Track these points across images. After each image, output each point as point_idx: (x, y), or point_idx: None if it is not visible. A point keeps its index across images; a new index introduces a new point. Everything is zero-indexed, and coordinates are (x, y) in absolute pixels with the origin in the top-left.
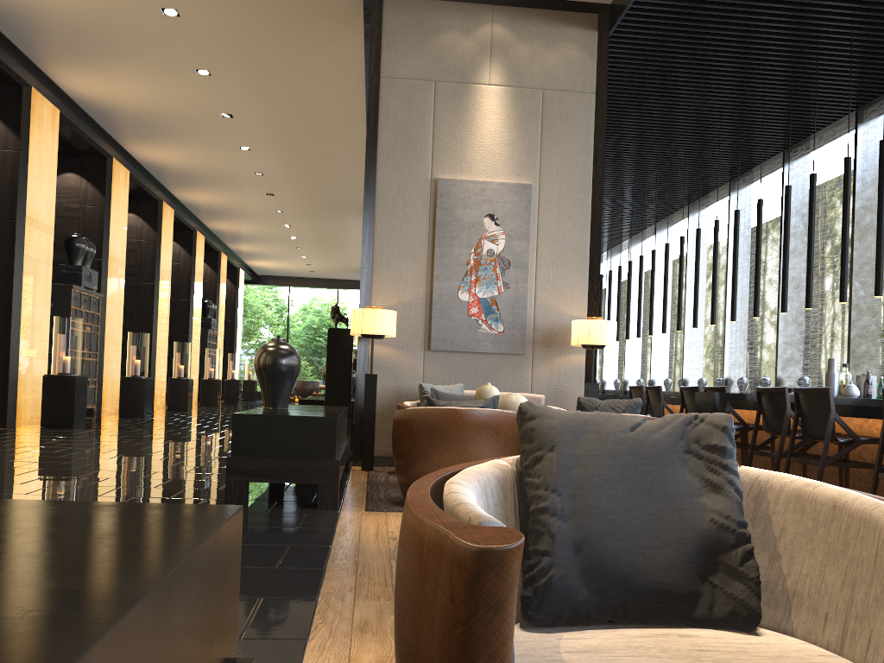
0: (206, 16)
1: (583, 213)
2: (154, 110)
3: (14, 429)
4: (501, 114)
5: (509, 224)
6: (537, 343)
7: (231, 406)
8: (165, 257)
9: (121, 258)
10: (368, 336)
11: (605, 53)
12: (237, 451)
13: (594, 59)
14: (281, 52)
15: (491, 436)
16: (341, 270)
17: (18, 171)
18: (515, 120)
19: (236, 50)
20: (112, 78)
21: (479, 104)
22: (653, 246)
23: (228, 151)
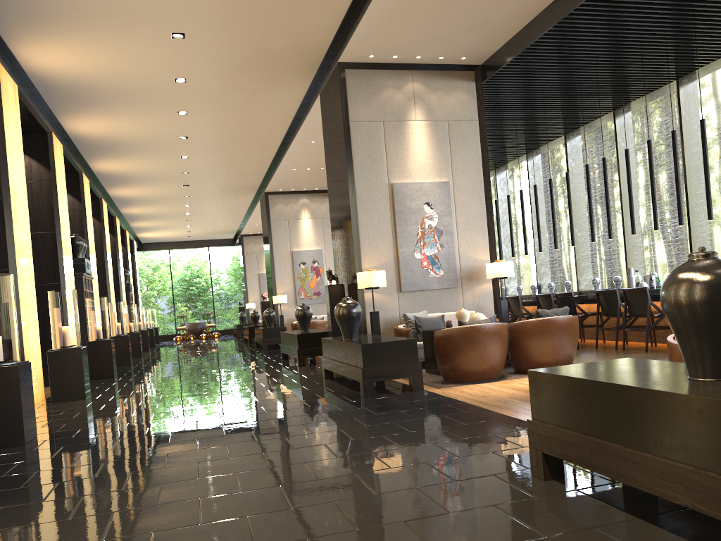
0: (205, 81)
1: (480, 196)
2: (130, 138)
3: None
4: (425, 139)
5: (439, 207)
6: (463, 279)
7: (157, 349)
8: (107, 241)
9: (93, 247)
10: (371, 288)
11: (481, 96)
12: (366, 365)
13: (475, 100)
14: (246, 98)
15: (498, 337)
16: (213, 233)
17: (52, 195)
18: (434, 142)
19: (214, 99)
20: (110, 121)
21: (411, 133)
22: None
23: (170, 160)
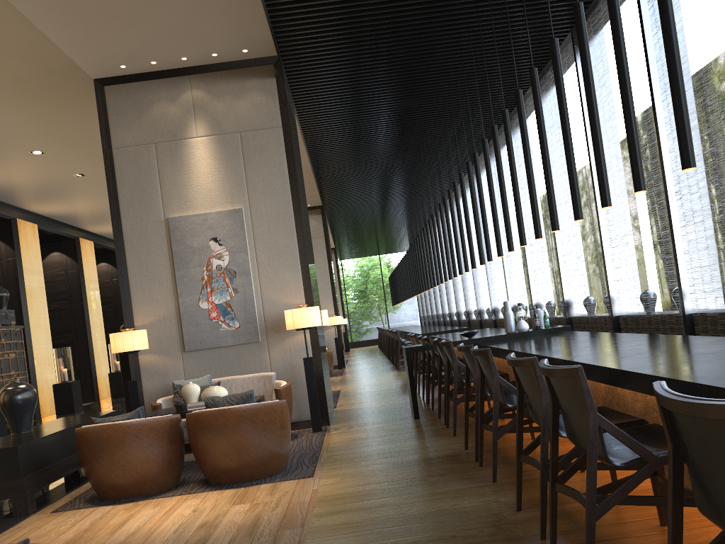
0: (6, 119)
1: (288, 222)
2: (24, 182)
3: None
4: (210, 158)
5: (230, 242)
6: (269, 330)
7: None
8: (90, 280)
9: (40, 292)
10: (124, 352)
11: (284, 94)
12: None
13: (276, 100)
14: (81, 129)
15: (134, 441)
16: None
17: None
18: (222, 160)
19: (47, 134)
20: None
21: (192, 153)
22: (432, 211)
23: (102, 196)
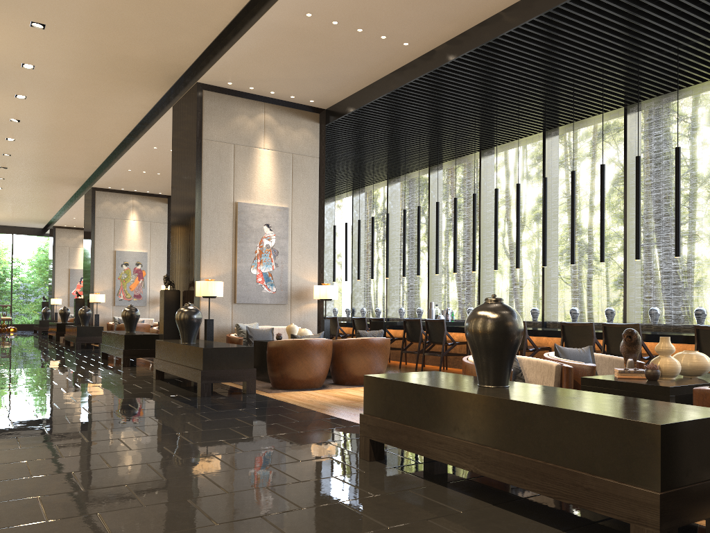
0: (55, 72)
1: (314, 224)
2: None
3: None
4: (270, 166)
5: (277, 229)
6: (293, 297)
7: None
8: None
9: None
10: (208, 297)
11: (324, 136)
12: (206, 367)
13: (318, 139)
14: (95, 95)
15: (324, 351)
16: (21, 220)
17: None
18: (278, 170)
19: (60, 90)
20: None
21: (259, 159)
22: None
23: None
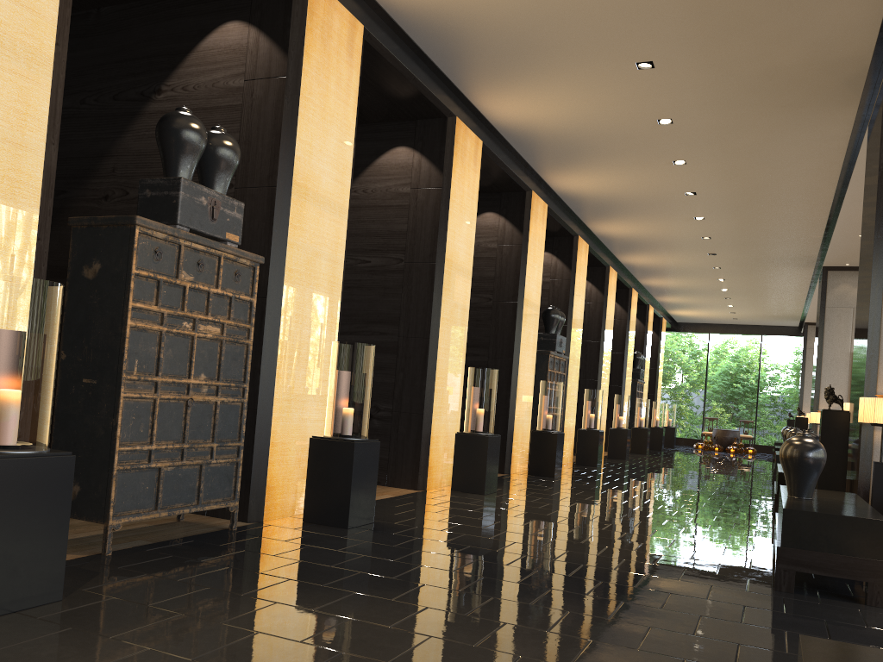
0: (697, 120)
1: None
2: (624, 195)
3: (511, 475)
4: None
5: None
6: None
7: (658, 454)
8: (608, 317)
9: (579, 322)
10: (879, 424)
11: None
12: (787, 542)
13: None
14: (762, 138)
15: None
16: (767, 317)
17: (520, 261)
18: None
19: (716, 142)
20: (596, 176)
21: None
22: None
23: (682, 221)
